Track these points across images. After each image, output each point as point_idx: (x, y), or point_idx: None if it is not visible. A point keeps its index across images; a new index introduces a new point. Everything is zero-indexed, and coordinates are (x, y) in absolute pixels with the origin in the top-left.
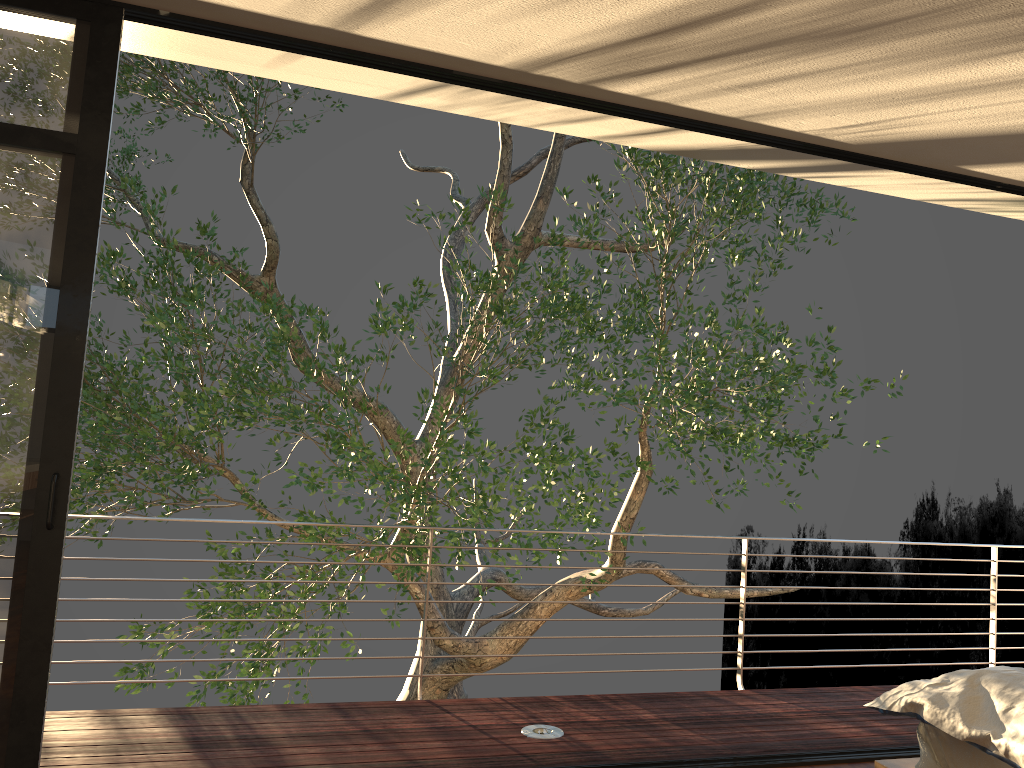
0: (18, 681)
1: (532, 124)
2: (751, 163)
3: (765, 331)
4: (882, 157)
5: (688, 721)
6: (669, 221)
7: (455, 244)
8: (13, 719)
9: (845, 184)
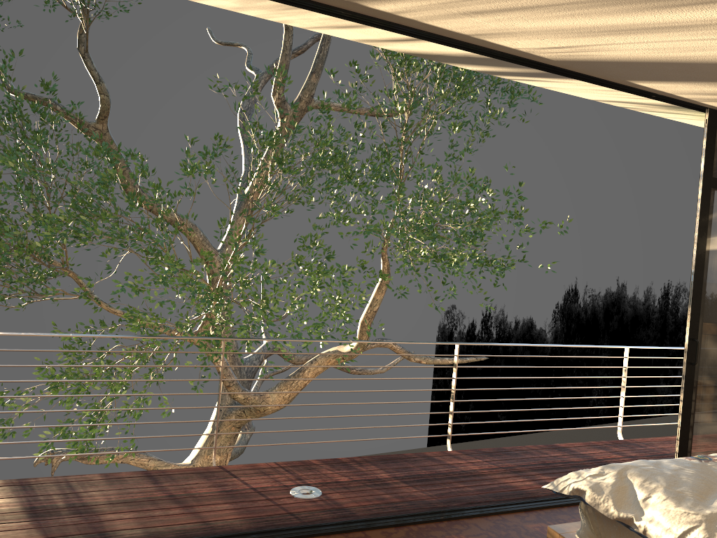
0: None
1: (307, 27)
2: (475, 67)
3: (475, 185)
4: (574, 70)
5: (412, 479)
6: (409, 99)
7: (249, 103)
8: None
9: (542, 86)
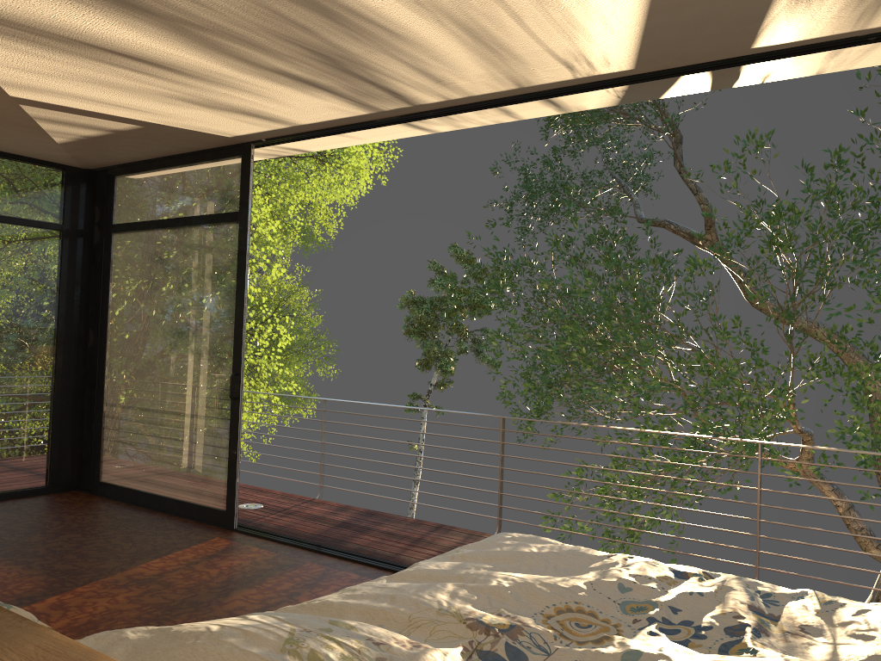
0: (228, 468)
1: (513, 119)
2: (684, 90)
3: None
4: (690, 64)
5: None
6: None
7: None
8: (227, 485)
9: (809, 73)
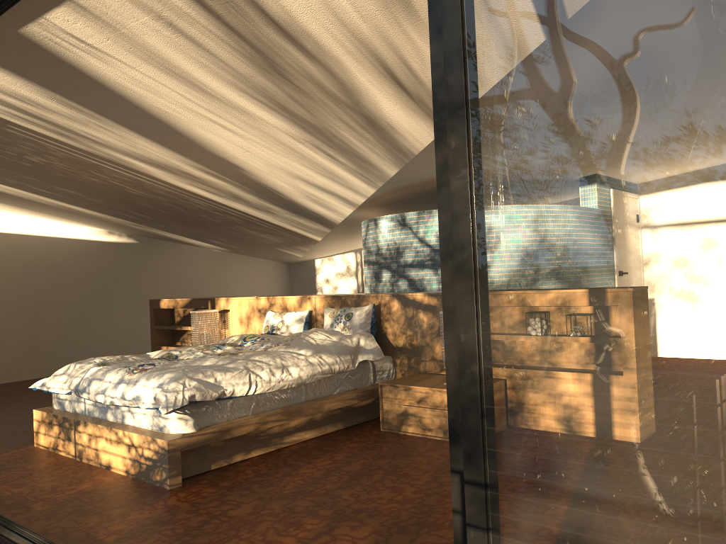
0: None
1: None
2: None
3: None
4: None
5: None
6: None
7: None
8: None
9: None
